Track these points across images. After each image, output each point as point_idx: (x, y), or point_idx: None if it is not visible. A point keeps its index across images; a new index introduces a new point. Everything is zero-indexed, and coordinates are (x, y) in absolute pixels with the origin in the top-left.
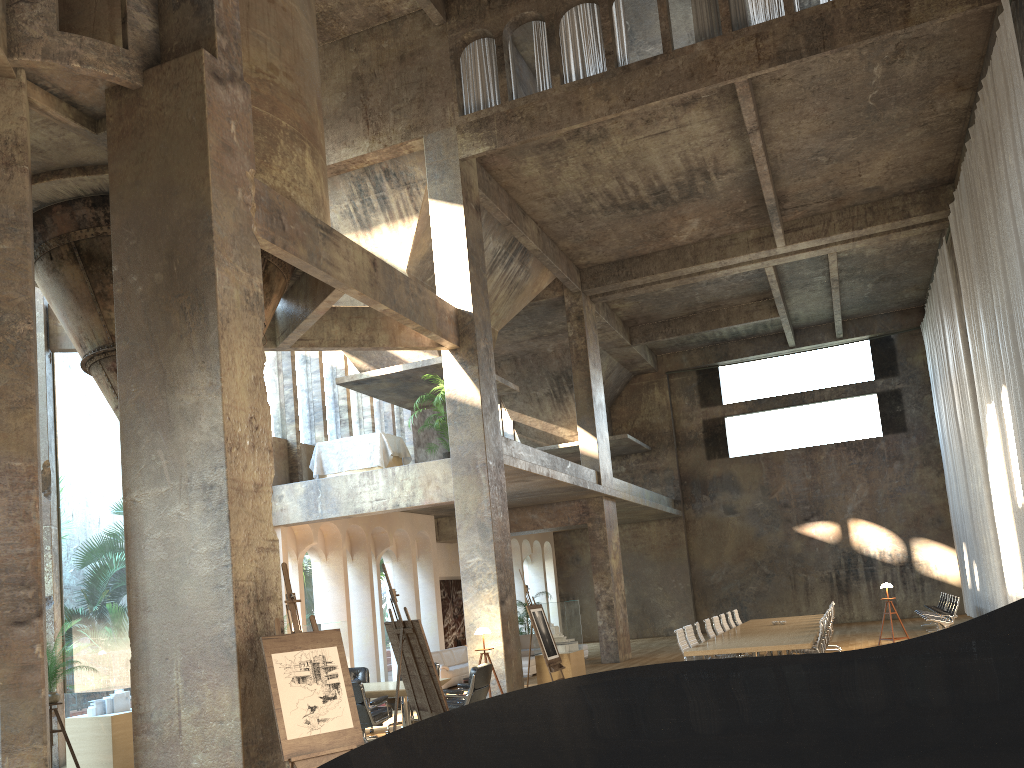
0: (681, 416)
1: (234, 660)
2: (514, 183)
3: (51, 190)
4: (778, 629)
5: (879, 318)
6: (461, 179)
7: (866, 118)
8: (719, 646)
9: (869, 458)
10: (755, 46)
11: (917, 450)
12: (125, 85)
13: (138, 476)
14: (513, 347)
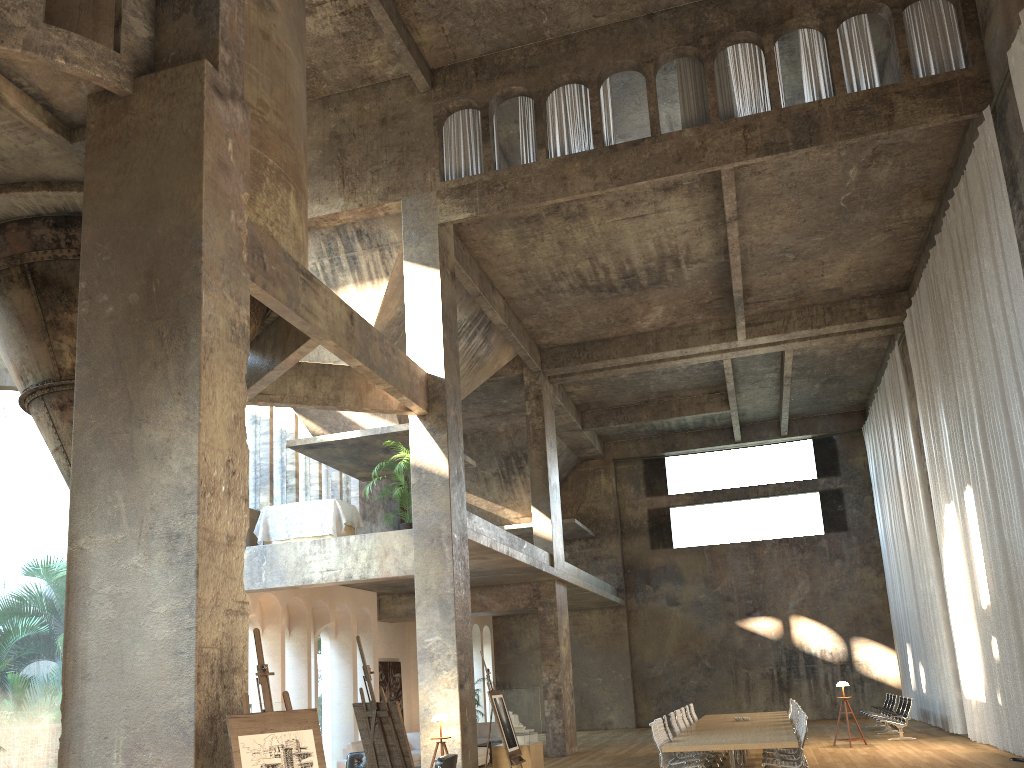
0: (626, 504)
1: (191, 742)
2: (487, 255)
3: (8, 204)
4: (746, 725)
5: (822, 419)
6: (439, 243)
7: (836, 219)
8: (697, 742)
9: (811, 555)
10: (743, 136)
11: (857, 549)
12: (113, 90)
13: (89, 520)
14: (464, 424)
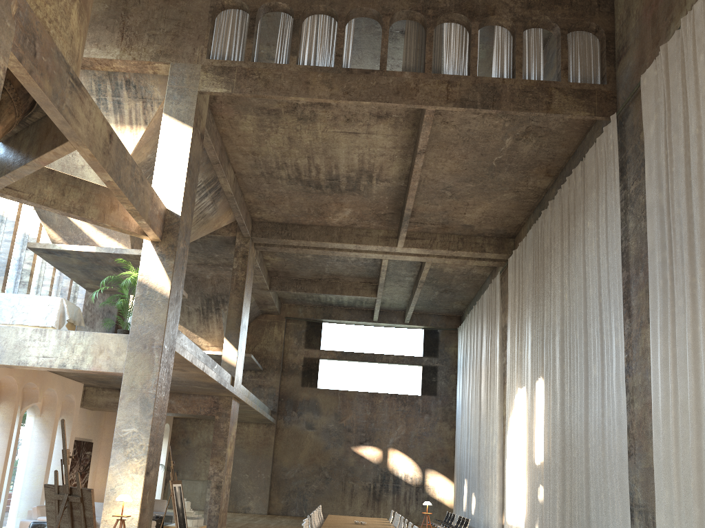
0: (289, 351)
1: None
2: (230, 133)
3: None
4: None
5: (433, 317)
6: (196, 107)
7: (486, 174)
8: None
9: (410, 408)
10: (446, 89)
11: (440, 409)
12: None
13: None
14: None
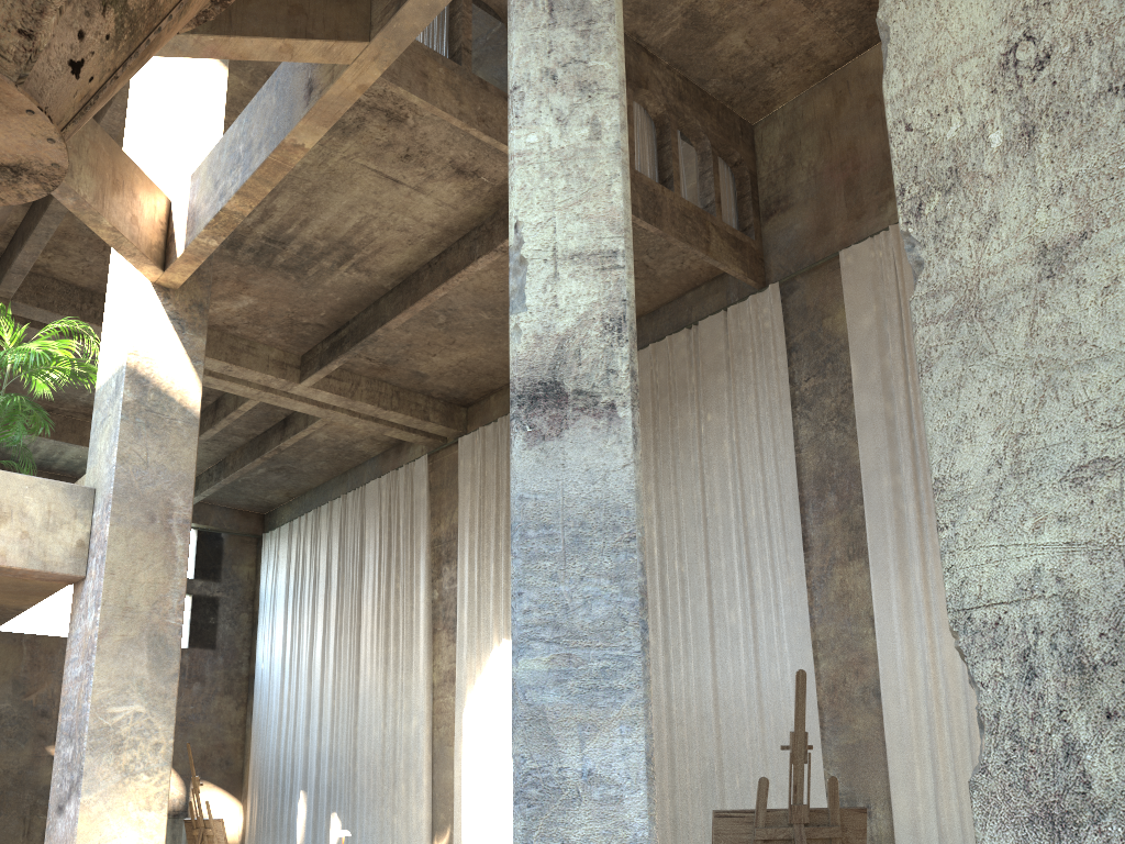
0: None
1: None
2: None
3: None
4: None
5: (218, 510)
6: None
7: None
8: None
9: None
10: None
11: (222, 674)
12: None
13: None
14: None
